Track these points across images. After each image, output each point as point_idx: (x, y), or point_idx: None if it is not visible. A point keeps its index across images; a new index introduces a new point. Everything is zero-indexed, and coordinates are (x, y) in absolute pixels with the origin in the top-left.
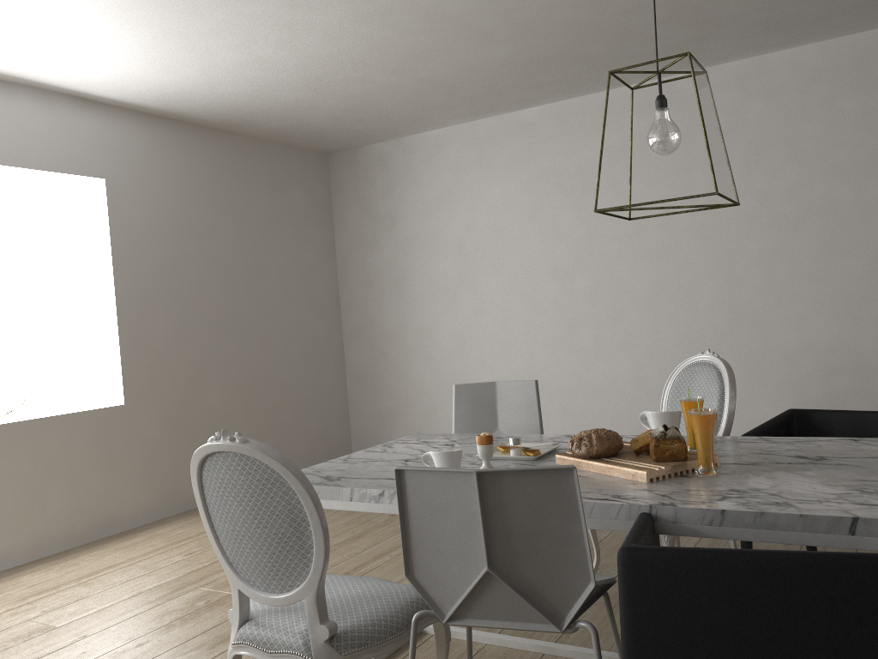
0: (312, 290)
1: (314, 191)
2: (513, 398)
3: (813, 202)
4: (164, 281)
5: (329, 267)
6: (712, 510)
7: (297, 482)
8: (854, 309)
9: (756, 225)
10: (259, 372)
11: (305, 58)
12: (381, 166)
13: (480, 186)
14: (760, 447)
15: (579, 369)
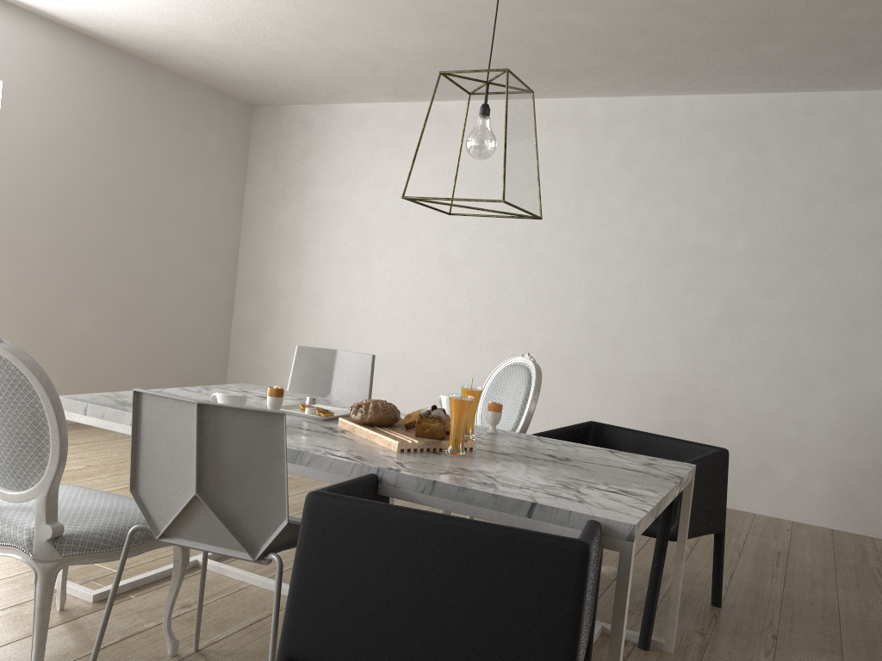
0: (211, 236)
1: (231, 139)
2: (349, 368)
3: (684, 243)
4: (49, 196)
5: (234, 217)
6: (426, 480)
7: (41, 387)
8: (701, 348)
9: (632, 254)
10: (137, 306)
11: (221, 4)
12: (302, 128)
13: (391, 167)
14: (527, 443)
15: (450, 359)
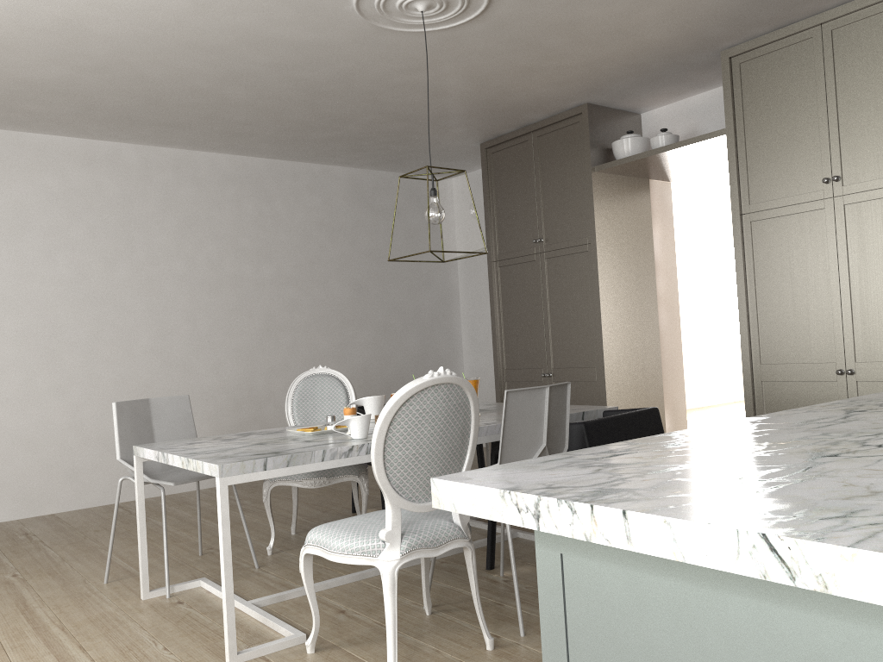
0: None
1: None
2: (168, 413)
3: (227, 274)
4: None
5: None
6: None
7: (477, 403)
8: (253, 357)
9: (186, 285)
10: None
11: None
12: None
13: None
14: None
15: (4, 417)
